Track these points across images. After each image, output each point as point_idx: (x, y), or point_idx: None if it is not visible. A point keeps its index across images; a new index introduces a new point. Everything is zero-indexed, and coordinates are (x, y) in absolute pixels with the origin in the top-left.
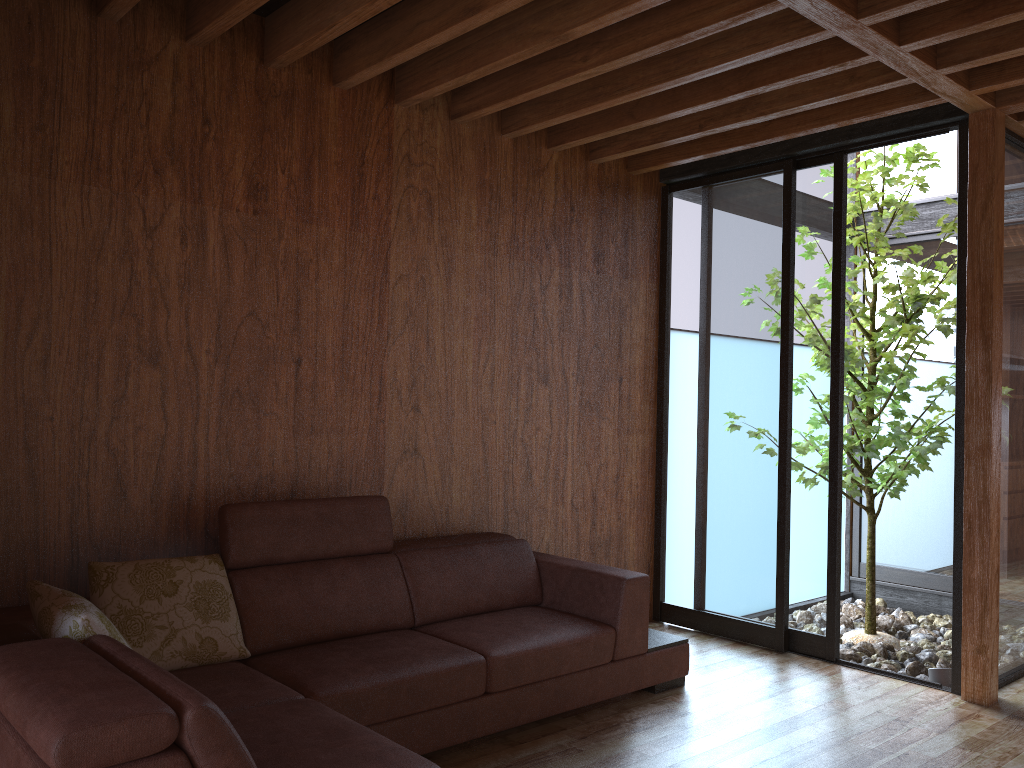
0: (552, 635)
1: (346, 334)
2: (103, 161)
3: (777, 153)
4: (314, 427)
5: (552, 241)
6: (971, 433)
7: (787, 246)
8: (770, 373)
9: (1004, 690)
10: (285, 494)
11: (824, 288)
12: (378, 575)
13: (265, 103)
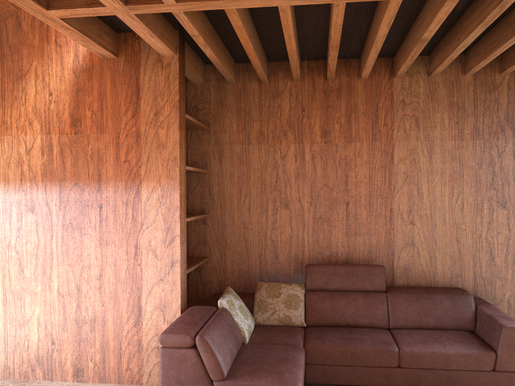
0: (446, 347)
1: (371, 190)
2: (265, 134)
3: None
4: (356, 232)
5: (506, 126)
6: None
7: None
8: None
9: None
10: (343, 260)
11: None
12: (372, 301)
13: (327, 96)
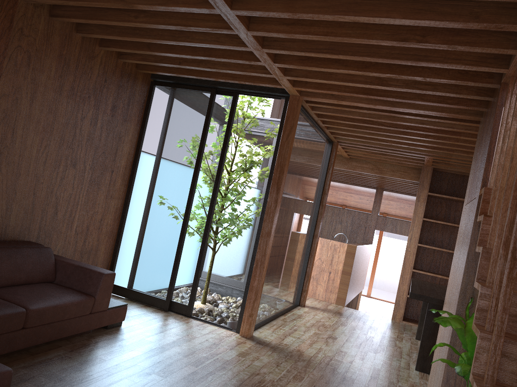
0: (63, 299)
1: None
2: None
3: (209, 84)
4: None
5: (92, 95)
6: (265, 226)
7: (205, 127)
8: (186, 183)
9: (255, 332)
10: None
11: (218, 151)
12: None
13: None
